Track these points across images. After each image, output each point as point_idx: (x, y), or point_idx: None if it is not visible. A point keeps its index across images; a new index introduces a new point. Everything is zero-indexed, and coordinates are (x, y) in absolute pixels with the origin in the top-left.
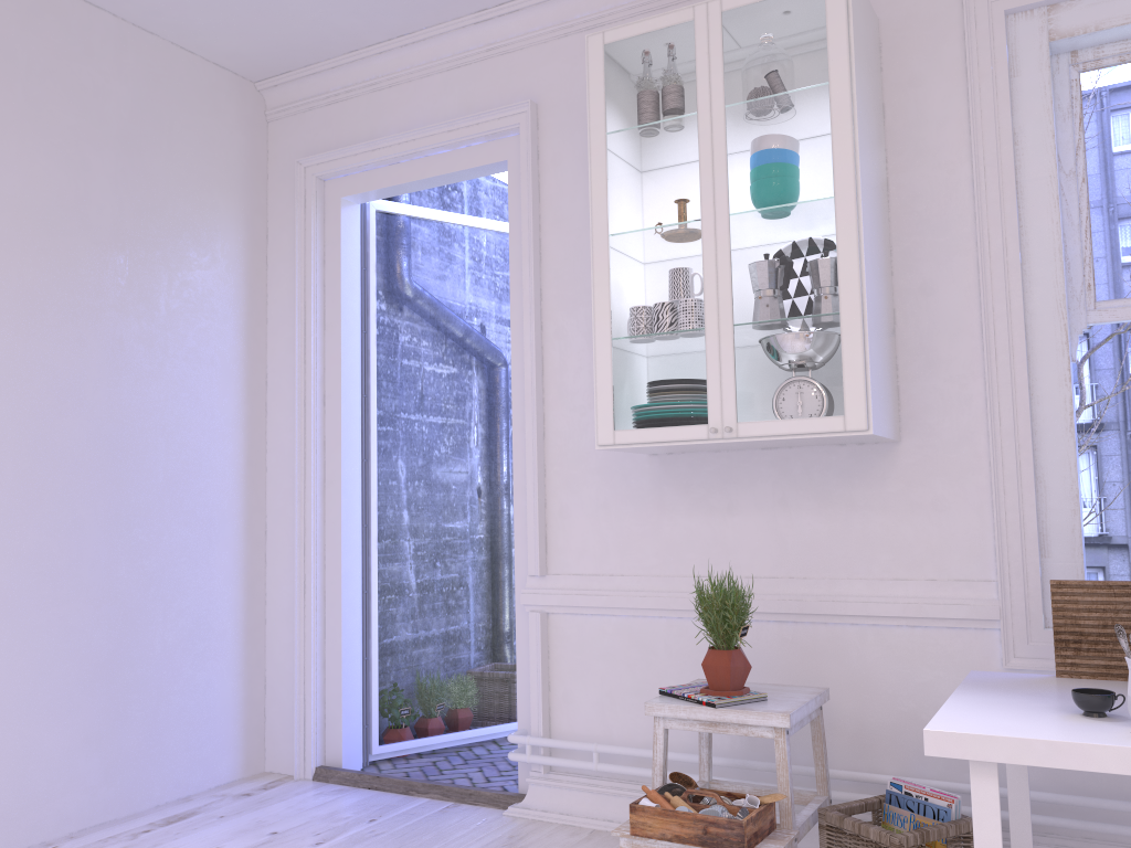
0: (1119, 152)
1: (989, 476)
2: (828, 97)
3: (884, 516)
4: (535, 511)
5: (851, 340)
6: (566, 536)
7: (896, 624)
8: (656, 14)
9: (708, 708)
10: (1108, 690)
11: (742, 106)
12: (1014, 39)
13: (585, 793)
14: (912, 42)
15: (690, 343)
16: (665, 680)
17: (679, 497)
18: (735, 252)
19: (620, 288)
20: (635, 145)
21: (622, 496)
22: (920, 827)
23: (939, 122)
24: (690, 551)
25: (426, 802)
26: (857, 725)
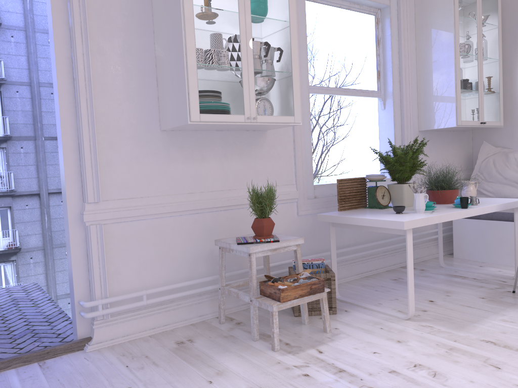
0: (312, 33)
1: (293, 145)
2: None
3: (262, 161)
4: (92, 162)
5: (296, 85)
6: (111, 177)
7: None
8: None
9: (275, 243)
10: (398, 206)
11: None
12: None
13: (133, 320)
14: None
15: (236, 74)
16: (174, 248)
17: (178, 153)
18: (253, 34)
19: (200, 36)
20: None
21: (146, 153)
22: (312, 273)
23: None
24: (185, 181)
25: (17, 370)
26: None
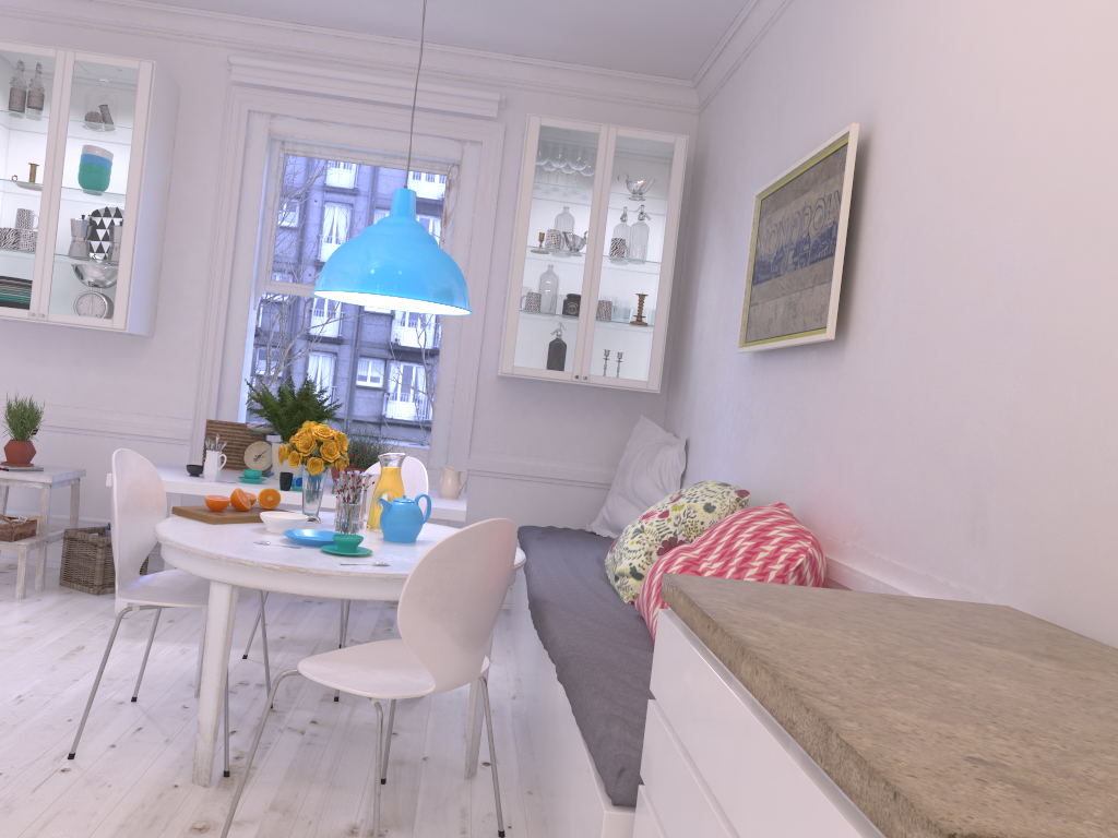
0: (296, 204)
1: (198, 364)
2: (132, 137)
3: (138, 378)
4: None
5: (123, 279)
6: None
7: (135, 439)
8: (31, 43)
9: (4, 471)
10: (203, 466)
11: (80, 124)
12: (252, 126)
13: None
14: (197, 108)
15: (25, 259)
16: None
17: (8, 349)
18: (62, 211)
19: None
20: (4, 124)
21: None
22: None
23: (204, 160)
24: (11, 384)
25: None
26: (104, 494)
